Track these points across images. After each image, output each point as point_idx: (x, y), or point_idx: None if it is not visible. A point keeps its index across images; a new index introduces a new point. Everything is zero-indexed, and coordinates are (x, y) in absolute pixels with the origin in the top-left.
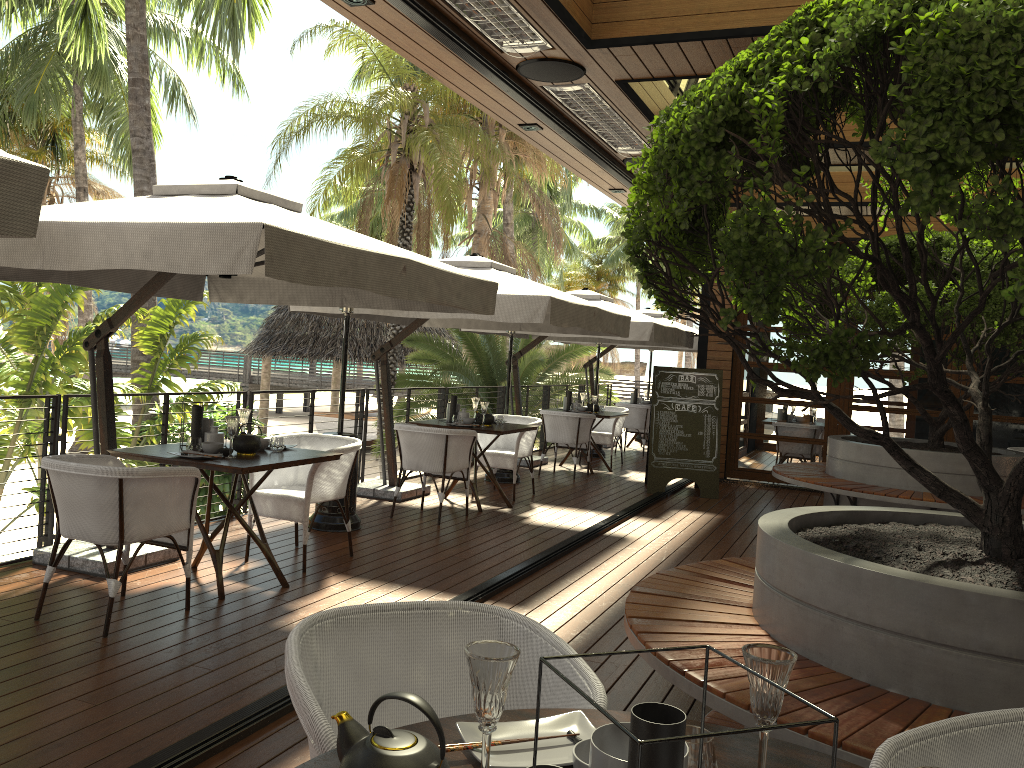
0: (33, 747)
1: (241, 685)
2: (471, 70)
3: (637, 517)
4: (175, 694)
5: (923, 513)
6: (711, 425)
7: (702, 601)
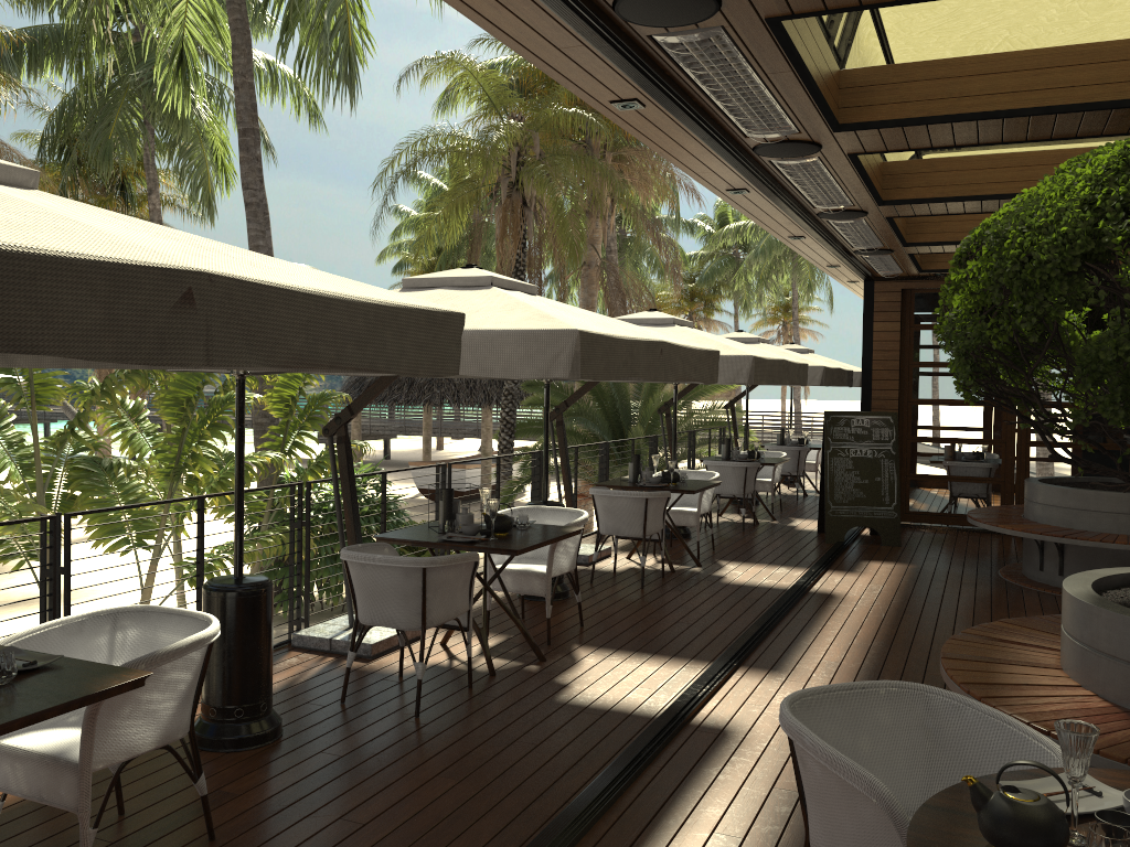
0: (437, 820)
1: (573, 757)
2: (706, 151)
3: (831, 571)
4: (521, 768)
5: None
6: (889, 470)
7: (1012, 664)
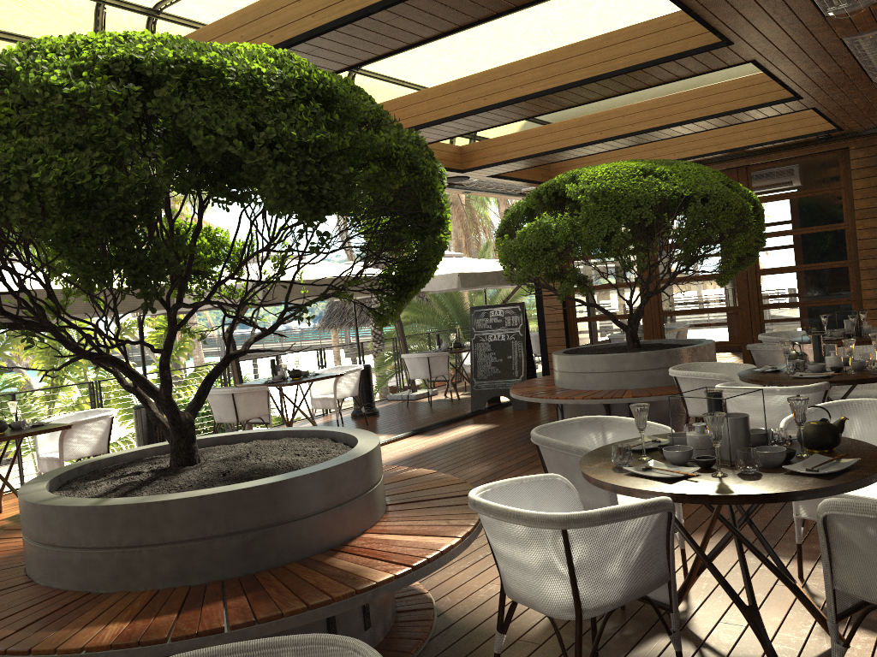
0: None
1: None
2: None
3: (416, 436)
4: None
5: (286, 430)
6: (518, 349)
7: None
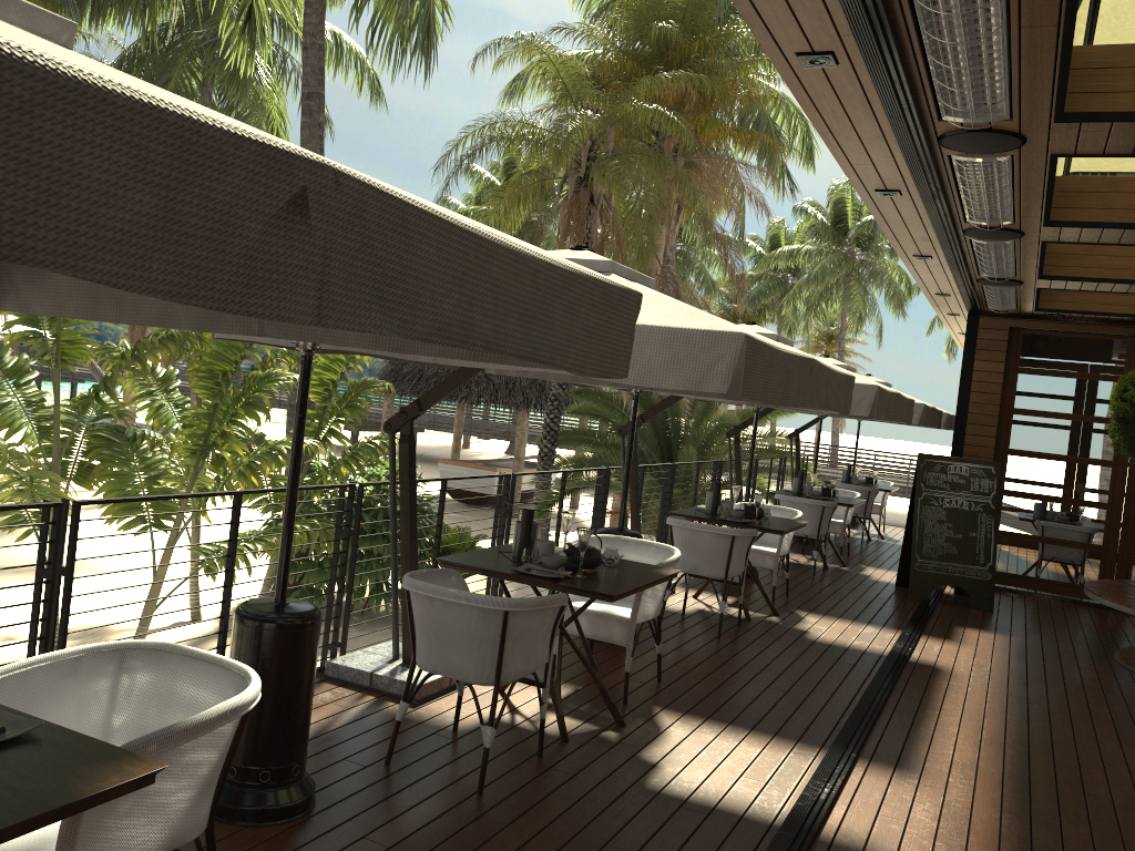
0: None
1: None
2: (879, 135)
3: (926, 636)
4: None
5: None
6: (986, 526)
7: None
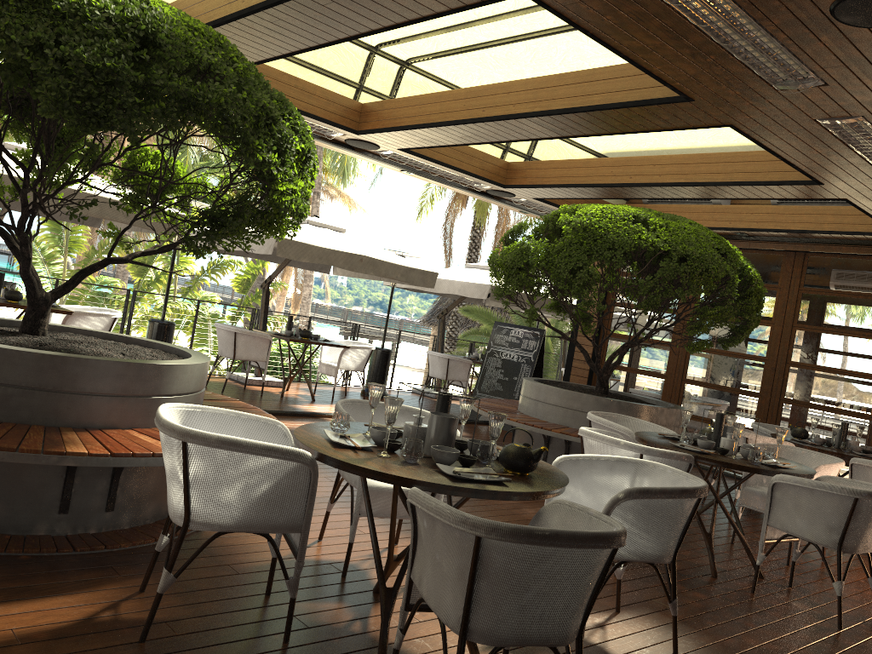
0: None
1: None
2: None
3: None
4: None
5: (162, 344)
6: (525, 373)
7: None
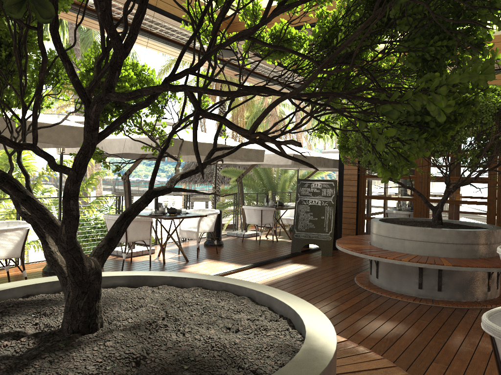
0: None
1: None
2: None
3: (256, 268)
4: None
5: (195, 278)
6: (329, 212)
7: None
